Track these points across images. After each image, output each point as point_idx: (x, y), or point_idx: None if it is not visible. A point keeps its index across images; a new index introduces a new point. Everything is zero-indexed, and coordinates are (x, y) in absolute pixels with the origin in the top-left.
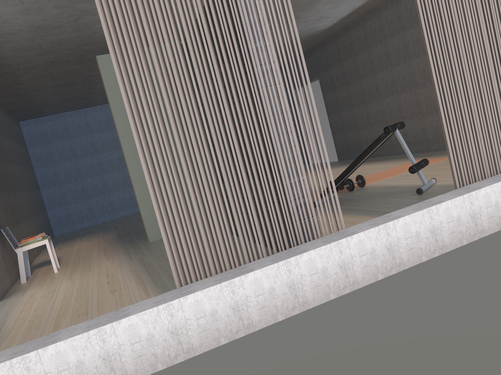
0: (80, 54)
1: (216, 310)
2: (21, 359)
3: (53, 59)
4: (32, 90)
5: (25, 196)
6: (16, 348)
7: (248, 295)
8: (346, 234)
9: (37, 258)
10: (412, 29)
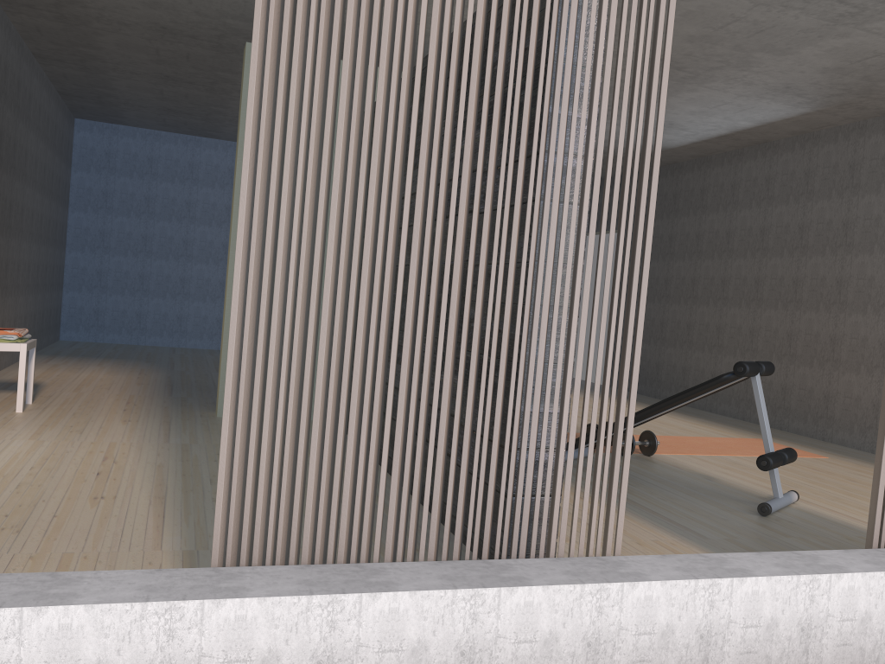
0: (221, 32)
1: (278, 654)
2: None
3: (168, 23)
4: (113, 68)
5: (29, 250)
6: None
7: (363, 642)
8: (623, 573)
9: (5, 370)
10: (825, 200)
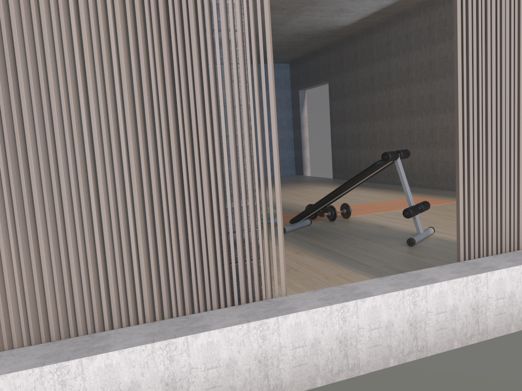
0: None
1: None
2: None
3: None
4: None
5: None
6: None
7: (89, 390)
8: (280, 309)
9: None
10: (442, 43)
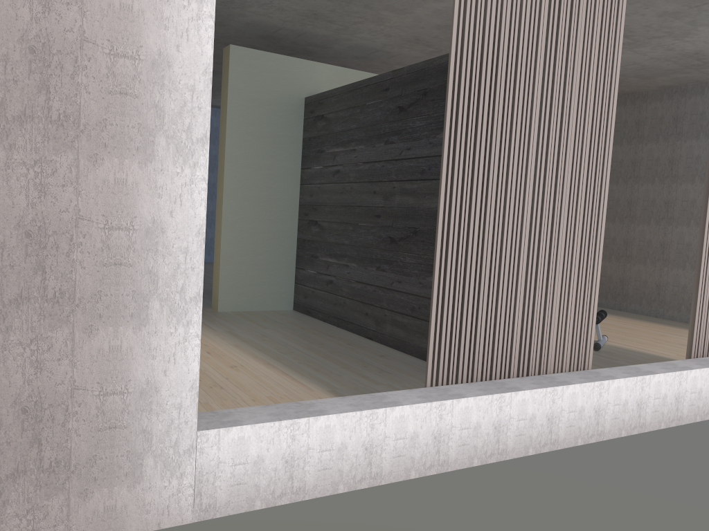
0: None
1: (480, 424)
2: (290, 424)
3: None
4: None
5: None
6: (267, 409)
7: (512, 416)
8: (604, 376)
9: None
10: None
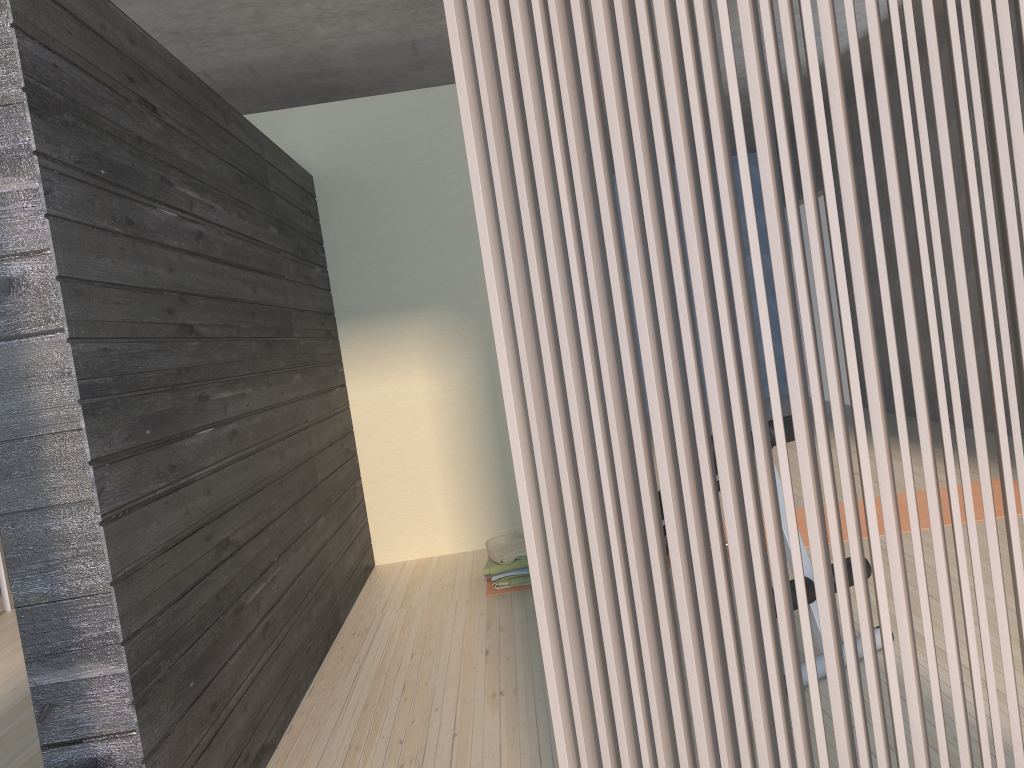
0: None
1: None
2: None
3: None
4: None
5: None
6: None
7: None
8: None
9: None
10: None
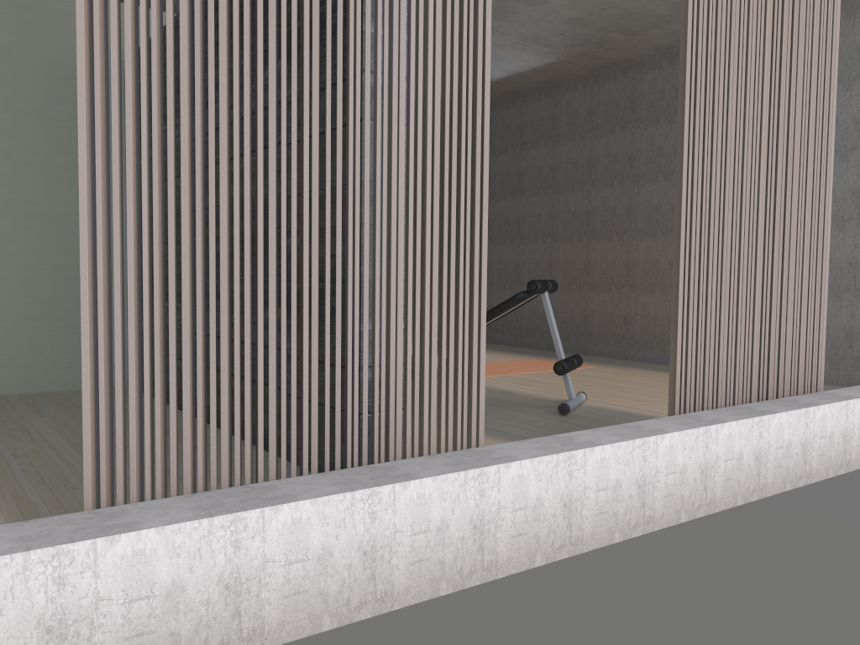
0: None
1: (183, 584)
2: None
3: None
4: None
5: None
6: None
7: (269, 557)
8: (495, 458)
9: None
10: (571, 143)
